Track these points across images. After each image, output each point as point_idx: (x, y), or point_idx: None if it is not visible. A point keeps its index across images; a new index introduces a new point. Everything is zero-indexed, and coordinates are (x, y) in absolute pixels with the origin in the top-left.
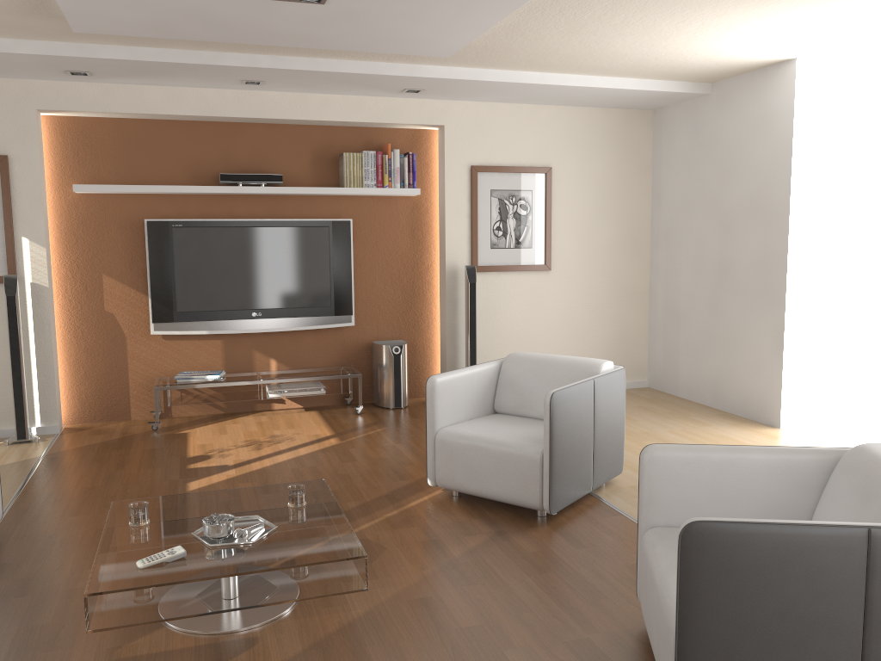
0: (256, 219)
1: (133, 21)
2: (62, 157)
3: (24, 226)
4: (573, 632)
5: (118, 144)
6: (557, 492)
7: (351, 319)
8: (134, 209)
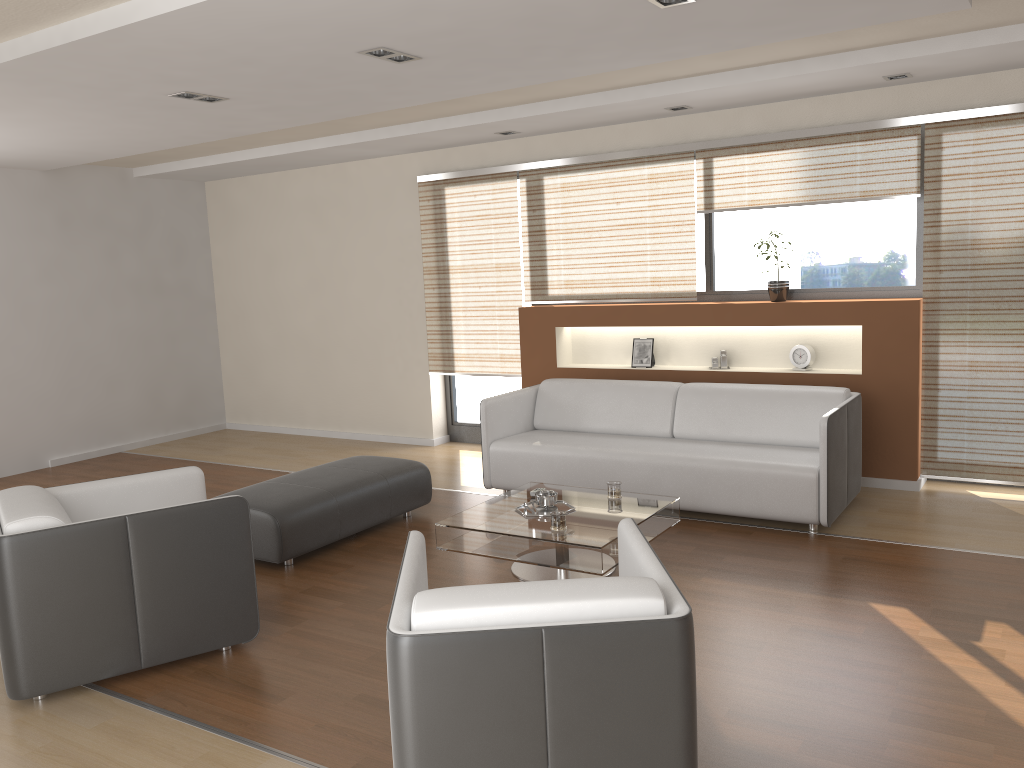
0: None
1: (882, 5)
2: None
3: None
4: (306, 626)
5: None
6: None
7: None
8: None
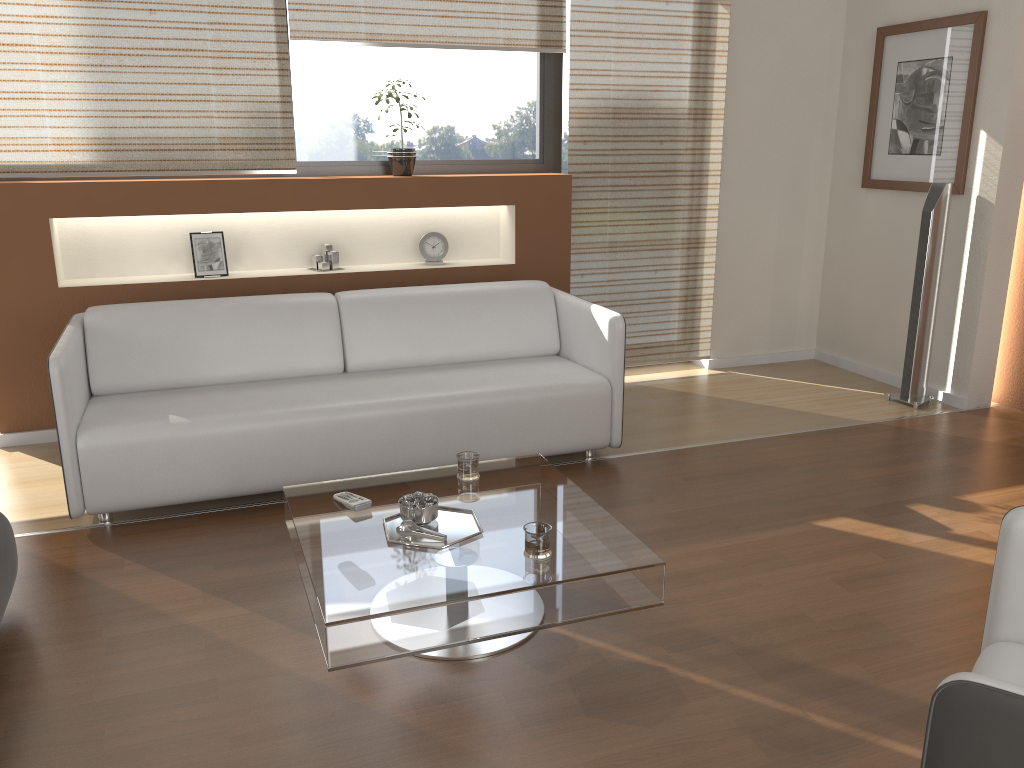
0: None
1: None
2: None
3: (984, 114)
4: None
5: None
6: None
7: None
8: None
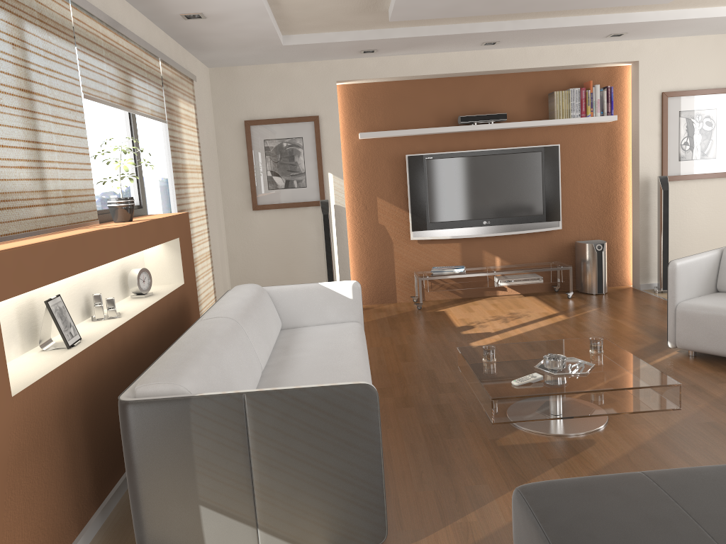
0: (485, 149)
1: (436, 8)
2: (349, 114)
3: (329, 165)
4: None
5: (386, 100)
6: None
7: (558, 224)
8: (397, 148)
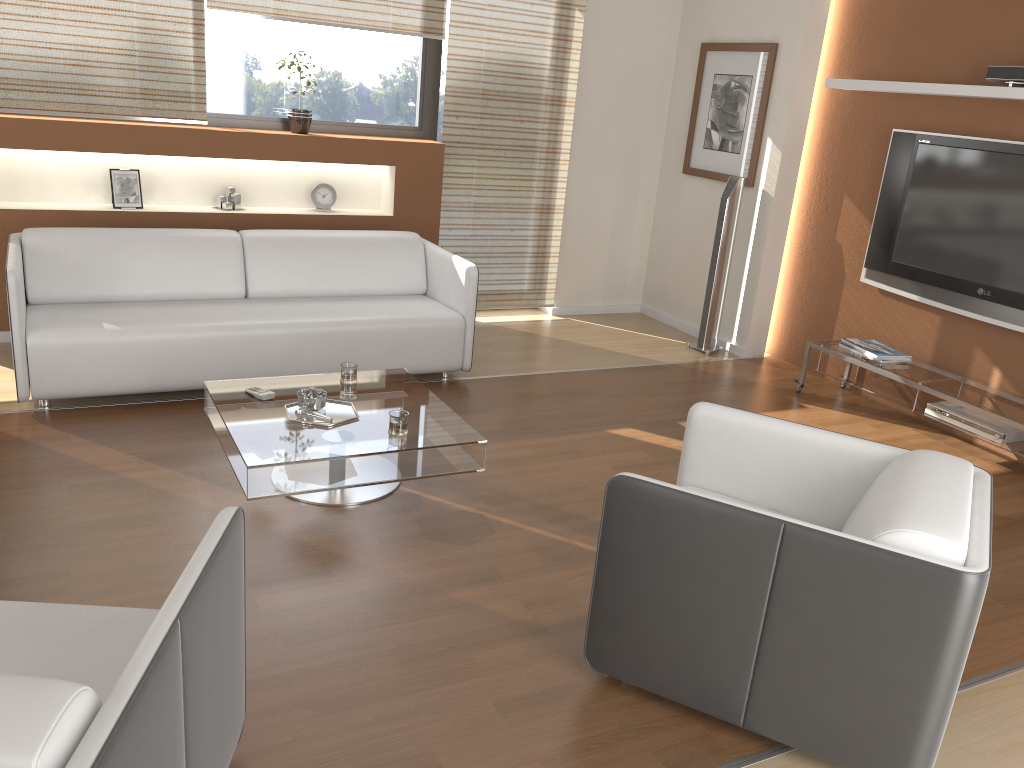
0: None
1: None
2: (845, 45)
3: (771, 126)
4: None
5: (902, 24)
6: (609, 644)
7: None
8: (895, 115)
